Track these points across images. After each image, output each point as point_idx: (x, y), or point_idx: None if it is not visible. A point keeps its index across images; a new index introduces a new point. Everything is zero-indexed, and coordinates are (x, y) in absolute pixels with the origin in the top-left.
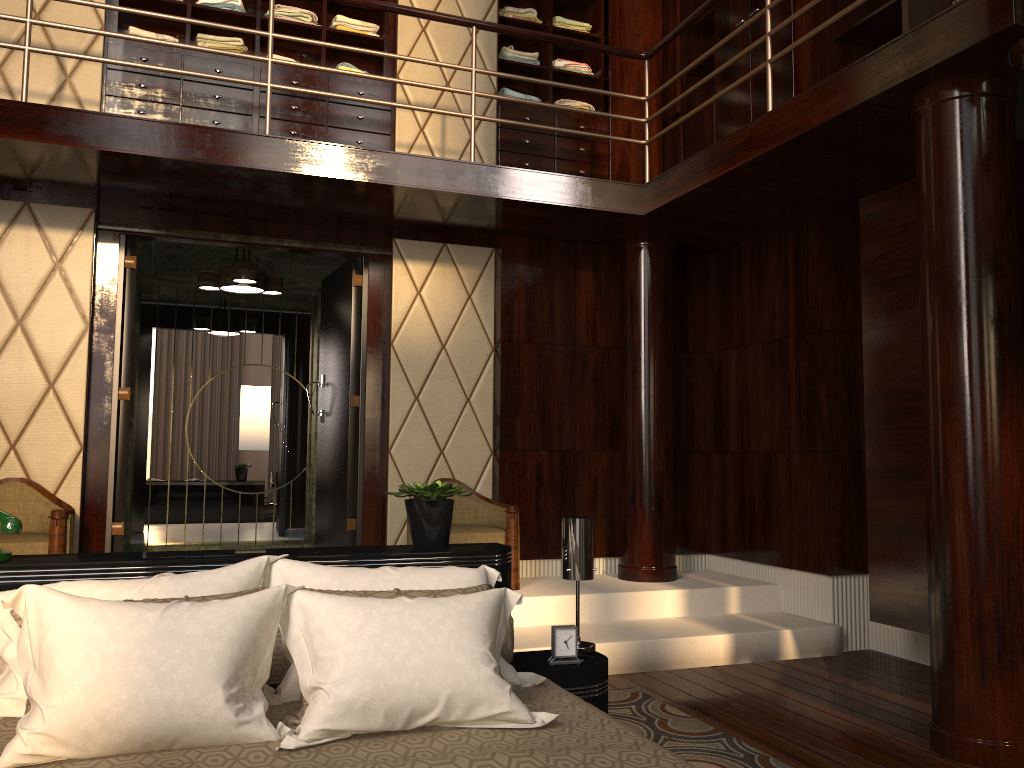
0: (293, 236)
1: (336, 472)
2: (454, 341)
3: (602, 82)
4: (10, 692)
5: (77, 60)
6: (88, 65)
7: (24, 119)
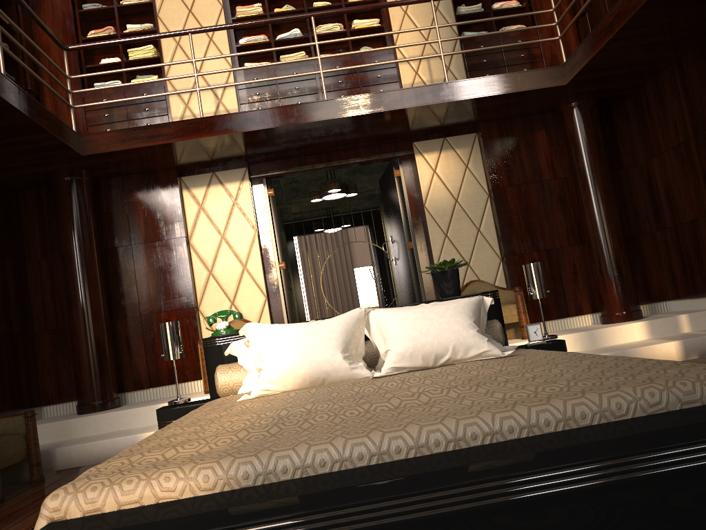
0: (354, 156)
1: (408, 291)
2: (462, 196)
3: (527, 8)
4: (251, 380)
5: (222, 89)
6: (228, 90)
7: (204, 126)
